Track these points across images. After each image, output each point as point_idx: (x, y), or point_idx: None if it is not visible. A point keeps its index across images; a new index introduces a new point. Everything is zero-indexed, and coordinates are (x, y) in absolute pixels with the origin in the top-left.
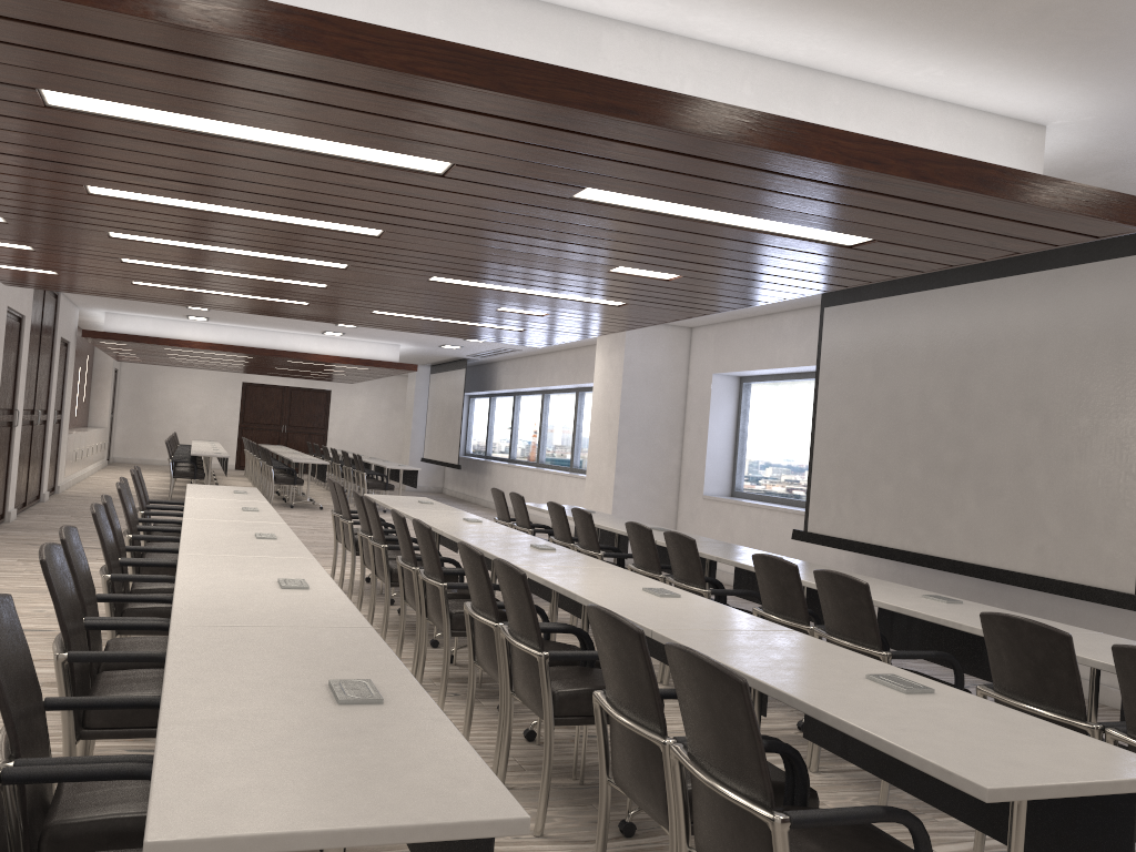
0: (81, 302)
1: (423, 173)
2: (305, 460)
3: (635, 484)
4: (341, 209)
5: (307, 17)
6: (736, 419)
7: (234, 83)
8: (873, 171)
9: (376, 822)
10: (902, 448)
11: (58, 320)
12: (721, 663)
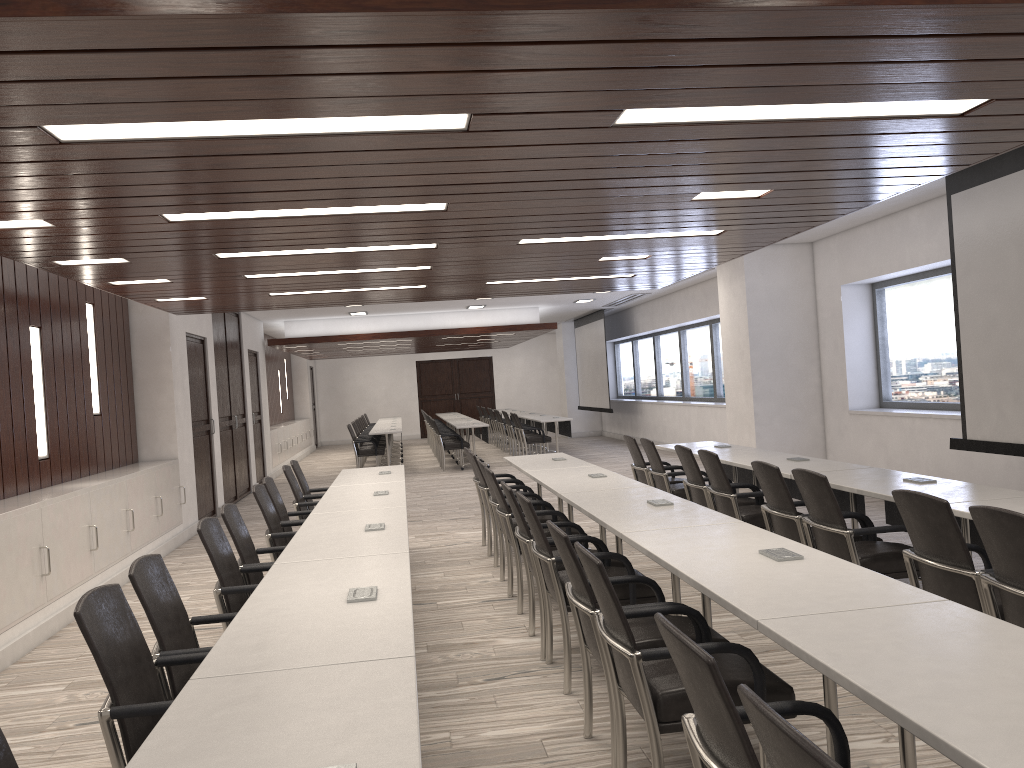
0: (261, 316)
1: (446, 132)
2: (467, 426)
3: (775, 408)
4: (392, 189)
5: None
6: (873, 328)
7: (197, 73)
8: (969, 4)
9: None
10: None
11: (242, 335)
12: (806, 738)
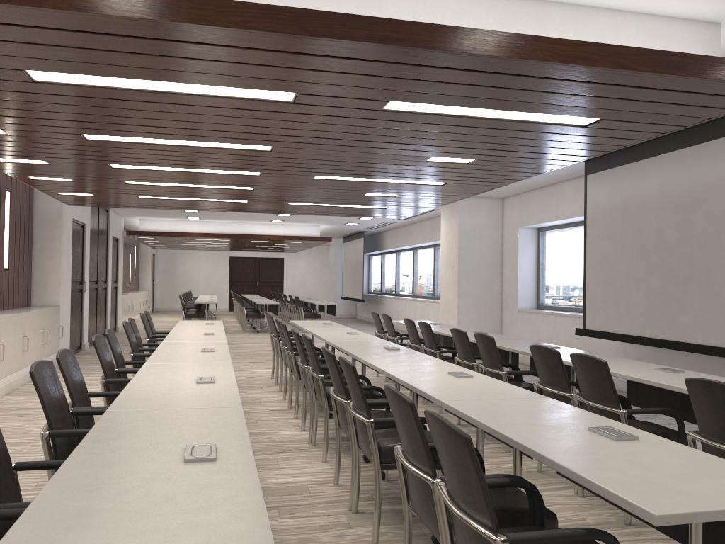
0: (123, 213)
1: (280, 102)
2: (264, 302)
3: (471, 304)
4: (239, 133)
5: None
6: (537, 257)
7: (136, 51)
8: (584, 65)
9: None
10: (646, 267)
11: (109, 225)
12: (454, 424)
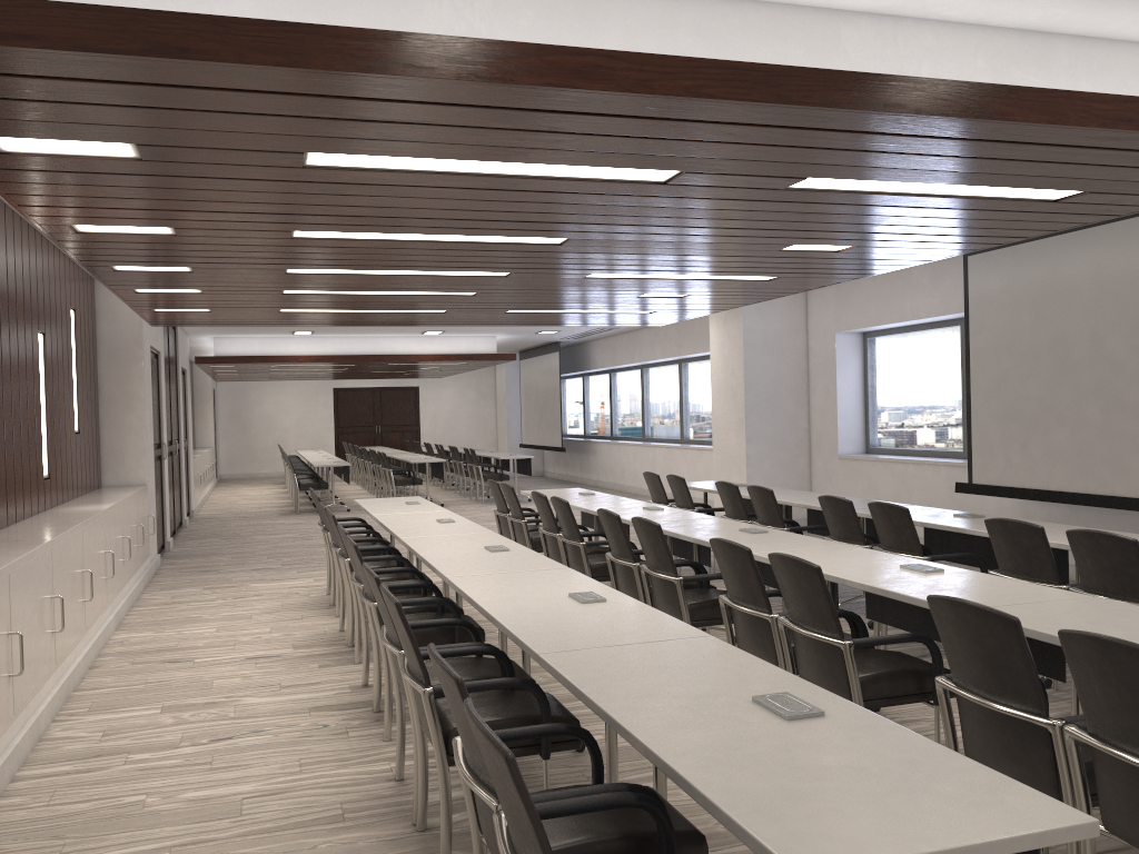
0: (193, 330)
1: (645, 183)
2: (422, 460)
3: (766, 451)
4: (539, 224)
5: (598, 56)
6: (863, 376)
7: (508, 126)
8: (1128, 130)
9: (973, 838)
10: (1075, 391)
11: (178, 350)
12: None
